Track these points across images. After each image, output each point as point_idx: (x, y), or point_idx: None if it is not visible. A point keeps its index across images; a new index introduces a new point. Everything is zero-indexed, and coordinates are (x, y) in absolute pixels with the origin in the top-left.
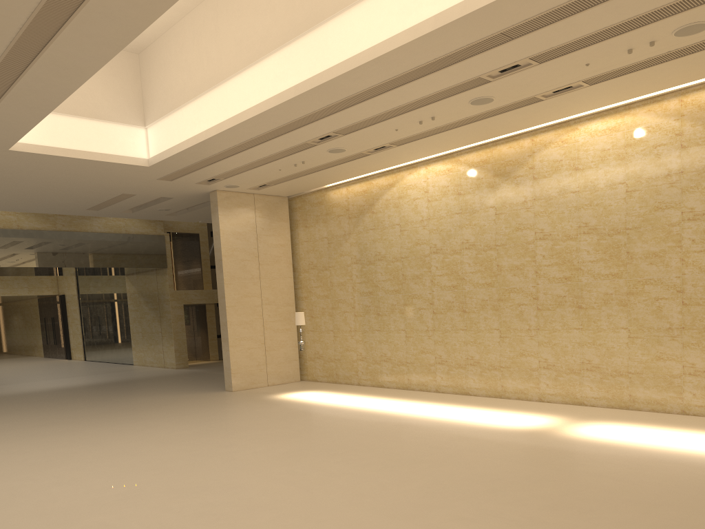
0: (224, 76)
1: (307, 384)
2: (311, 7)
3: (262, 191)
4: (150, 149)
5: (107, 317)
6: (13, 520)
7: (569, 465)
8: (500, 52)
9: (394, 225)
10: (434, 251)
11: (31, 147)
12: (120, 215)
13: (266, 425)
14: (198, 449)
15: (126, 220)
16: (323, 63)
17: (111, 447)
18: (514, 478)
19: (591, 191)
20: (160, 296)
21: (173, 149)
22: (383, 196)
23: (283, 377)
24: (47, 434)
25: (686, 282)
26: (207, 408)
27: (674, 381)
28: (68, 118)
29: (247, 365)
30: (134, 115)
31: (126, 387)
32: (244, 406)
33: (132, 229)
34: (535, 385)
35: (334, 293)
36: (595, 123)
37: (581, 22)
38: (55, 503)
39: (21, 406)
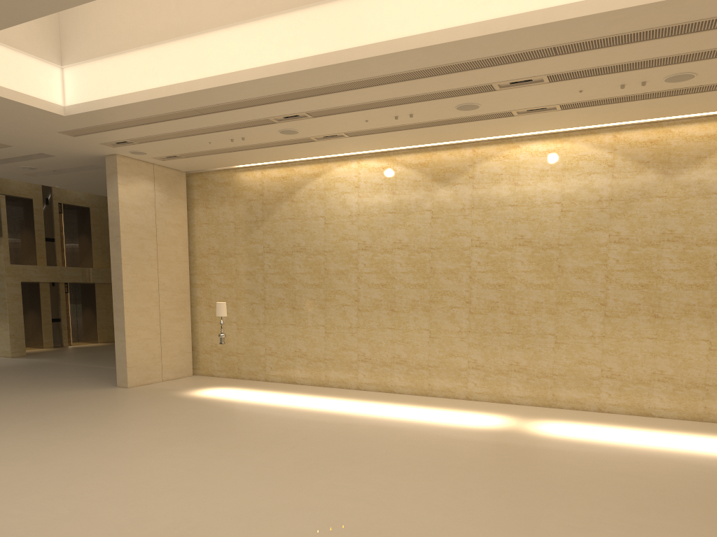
0: (203, 27)
1: (205, 379)
2: None
3: (165, 163)
4: (67, 94)
5: None
6: None
7: (583, 465)
8: (533, 64)
9: (317, 217)
10: (363, 248)
11: None
12: None
13: (228, 429)
14: (187, 462)
15: None
16: (355, 38)
17: (67, 464)
18: (558, 481)
19: (529, 207)
20: None
21: (111, 101)
22: (306, 185)
23: (177, 371)
24: None
25: (608, 296)
26: (125, 409)
27: (593, 383)
28: None
29: (143, 358)
30: (50, 49)
31: None
32: (169, 406)
33: None
34: (463, 384)
35: (241, 282)
36: (536, 144)
37: (620, 52)
38: None
39: None
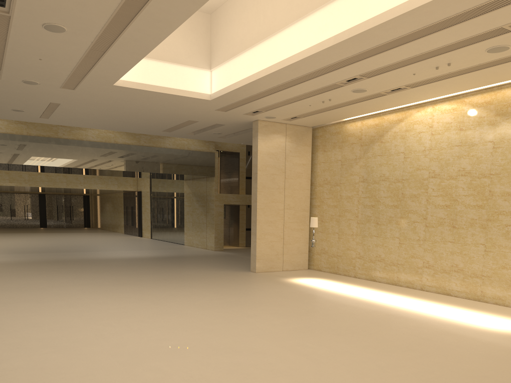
0: (275, 29)
1: (313, 272)
2: None
3: (293, 122)
4: (212, 86)
5: (169, 209)
6: (95, 356)
7: None
8: None
9: (399, 153)
10: (432, 176)
11: (128, 83)
12: (185, 136)
13: (282, 302)
14: (230, 316)
15: (188, 140)
16: (361, 16)
17: (167, 307)
18: (501, 377)
19: None
20: (207, 197)
21: (230, 87)
22: (392, 129)
23: (294, 265)
24: (122, 291)
25: None
26: (237, 284)
27: None
28: (156, 62)
29: (268, 254)
30: (203, 61)
31: (178, 261)
32: (265, 285)
33: (192, 146)
34: None
35: (342, 204)
36: None
37: None
38: (125, 346)
39: (107, 268)
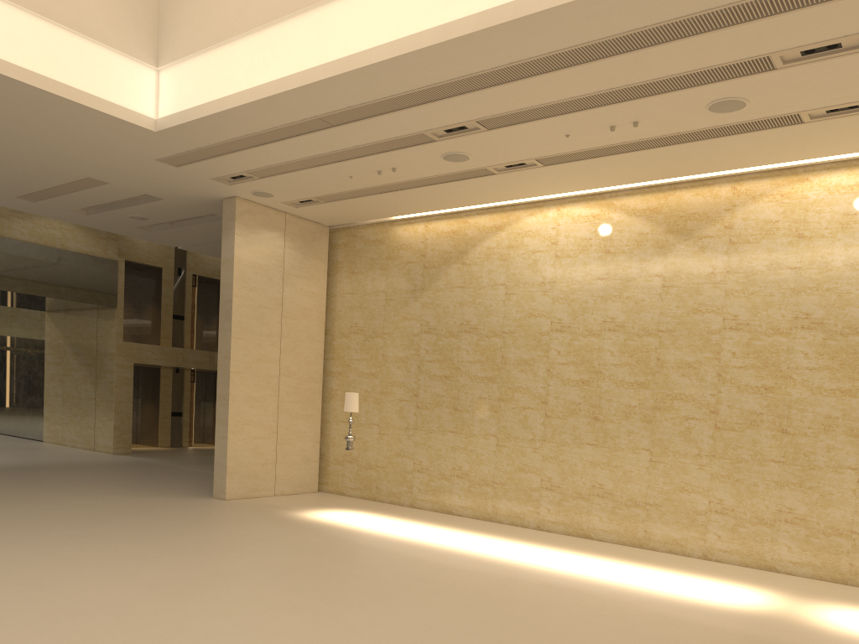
0: None
1: (331, 497)
2: None
3: (300, 211)
4: (161, 104)
5: (8, 369)
6: None
7: None
8: (847, 8)
9: (496, 285)
10: (558, 329)
11: None
12: (67, 216)
13: (327, 568)
14: (240, 612)
15: (64, 229)
16: None
17: (70, 595)
18: None
19: (821, 270)
20: (99, 347)
21: (209, 107)
22: (483, 242)
23: (296, 484)
24: None
25: None
26: (204, 527)
27: None
28: (35, 19)
29: (250, 462)
30: (143, 45)
31: (46, 476)
32: (263, 528)
33: (72, 244)
34: (699, 535)
35: (388, 371)
36: (837, 175)
37: None
38: None
39: None
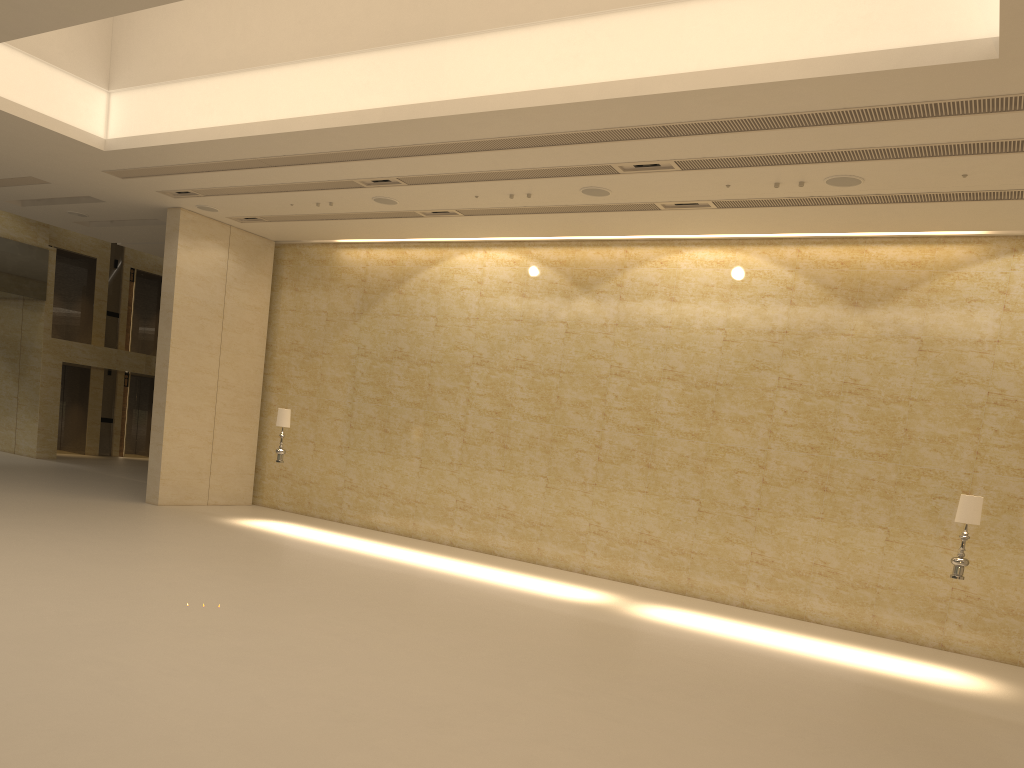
0: (268, 60)
1: (264, 510)
2: (428, 12)
3: (245, 226)
4: (111, 125)
5: None
6: None
7: (652, 647)
8: (649, 145)
9: (428, 316)
10: (478, 362)
11: None
12: None
13: (245, 558)
14: (167, 578)
15: None
16: (432, 92)
17: (24, 559)
18: (601, 655)
19: (685, 331)
20: (24, 342)
21: (157, 138)
22: (418, 274)
23: (230, 495)
24: None
25: (770, 457)
26: (136, 524)
27: (739, 569)
28: None
29: (184, 470)
30: (95, 68)
31: None
32: (193, 529)
33: None
34: (580, 553)
35: (325, 390)
36: (702, 251)
37: (748, 141)
38: None
39: None
